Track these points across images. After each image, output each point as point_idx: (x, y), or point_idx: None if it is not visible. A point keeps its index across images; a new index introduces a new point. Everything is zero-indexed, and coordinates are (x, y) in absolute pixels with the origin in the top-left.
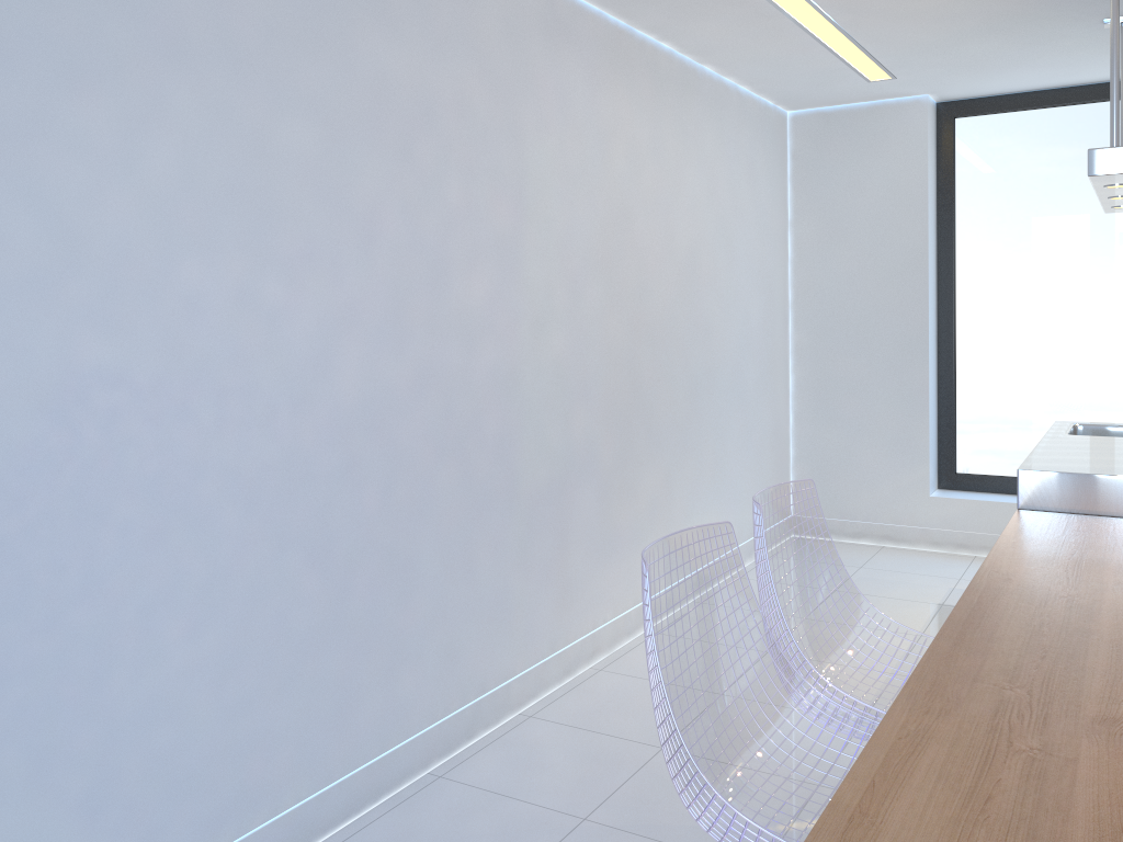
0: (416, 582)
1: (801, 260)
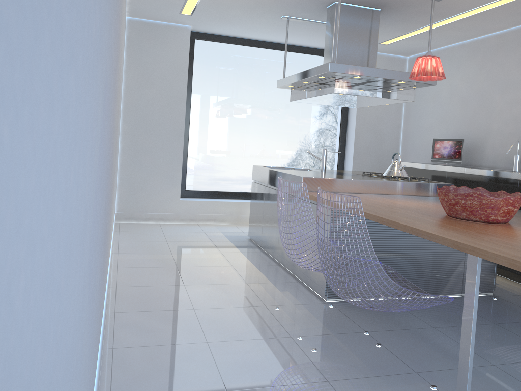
0: (106, 238)
1: (128, 90)
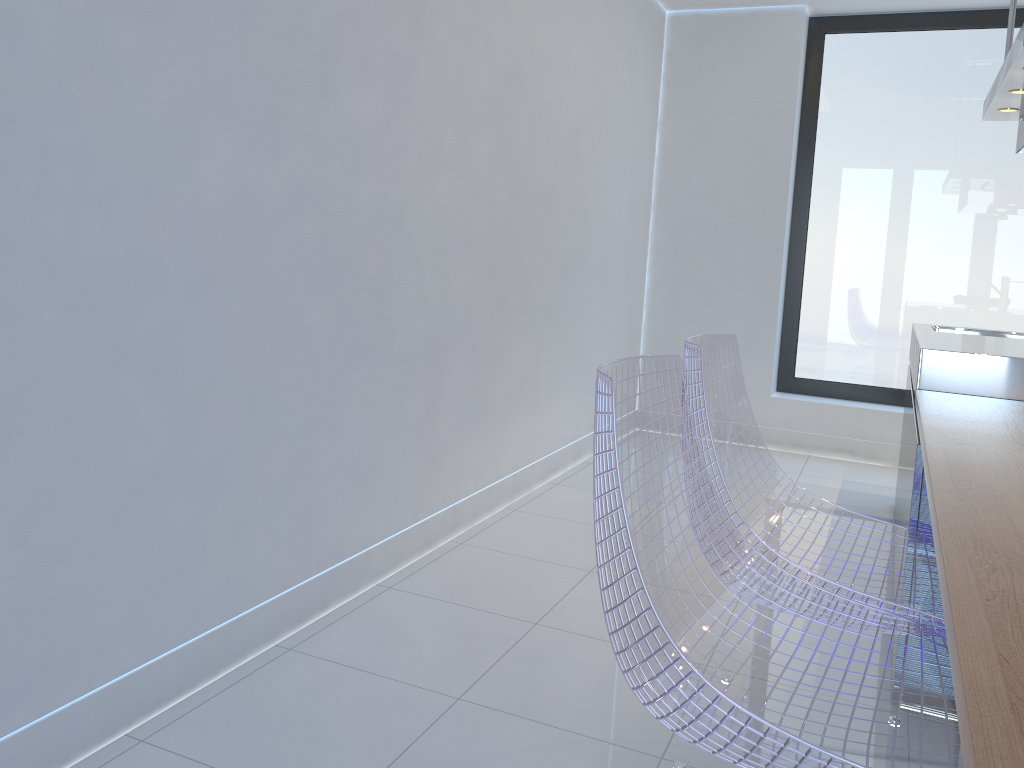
0: (276, 429)
1: (667, 160)
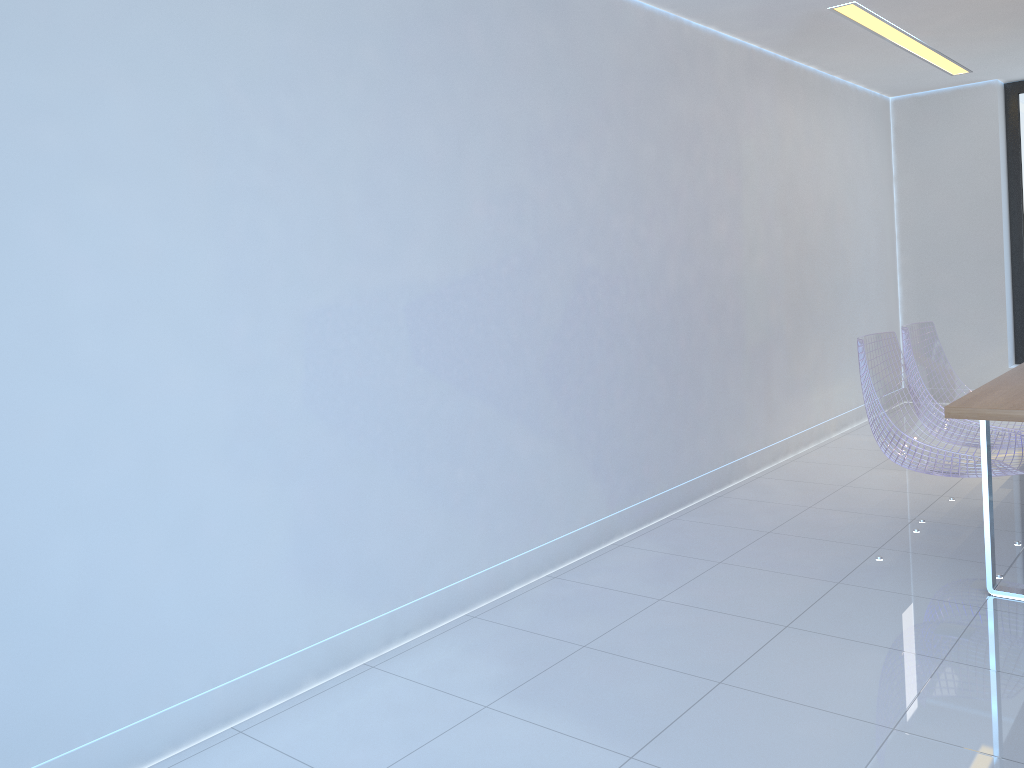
0: (702, 390)
1: (903, 204)
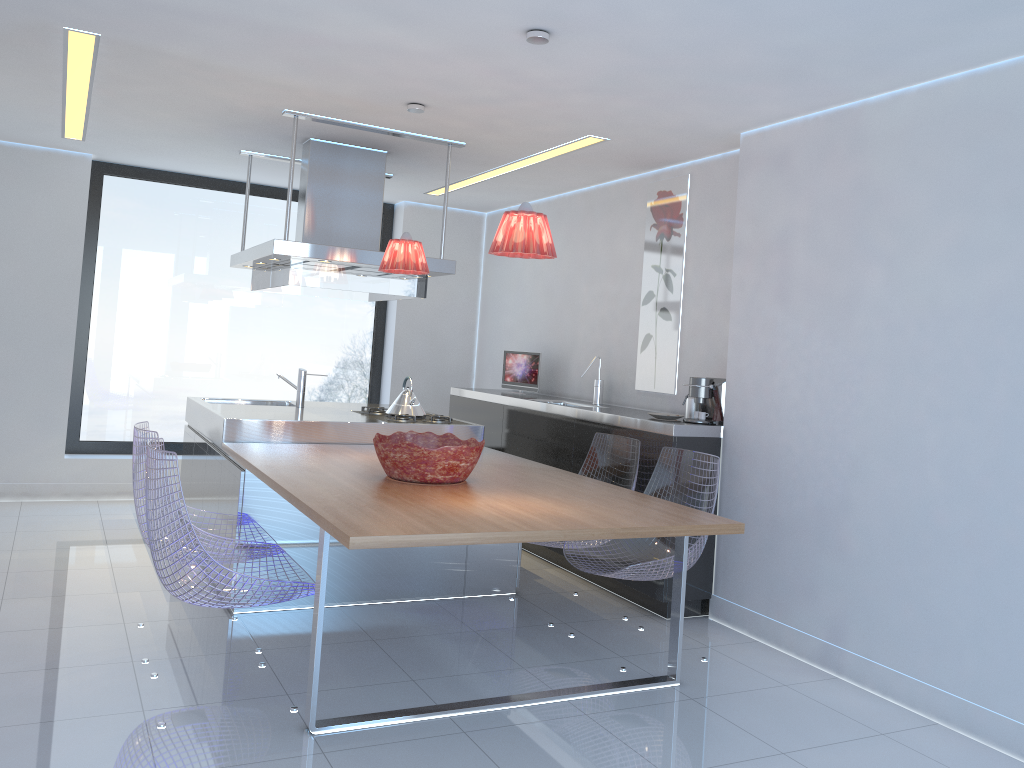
0: None
1: None
